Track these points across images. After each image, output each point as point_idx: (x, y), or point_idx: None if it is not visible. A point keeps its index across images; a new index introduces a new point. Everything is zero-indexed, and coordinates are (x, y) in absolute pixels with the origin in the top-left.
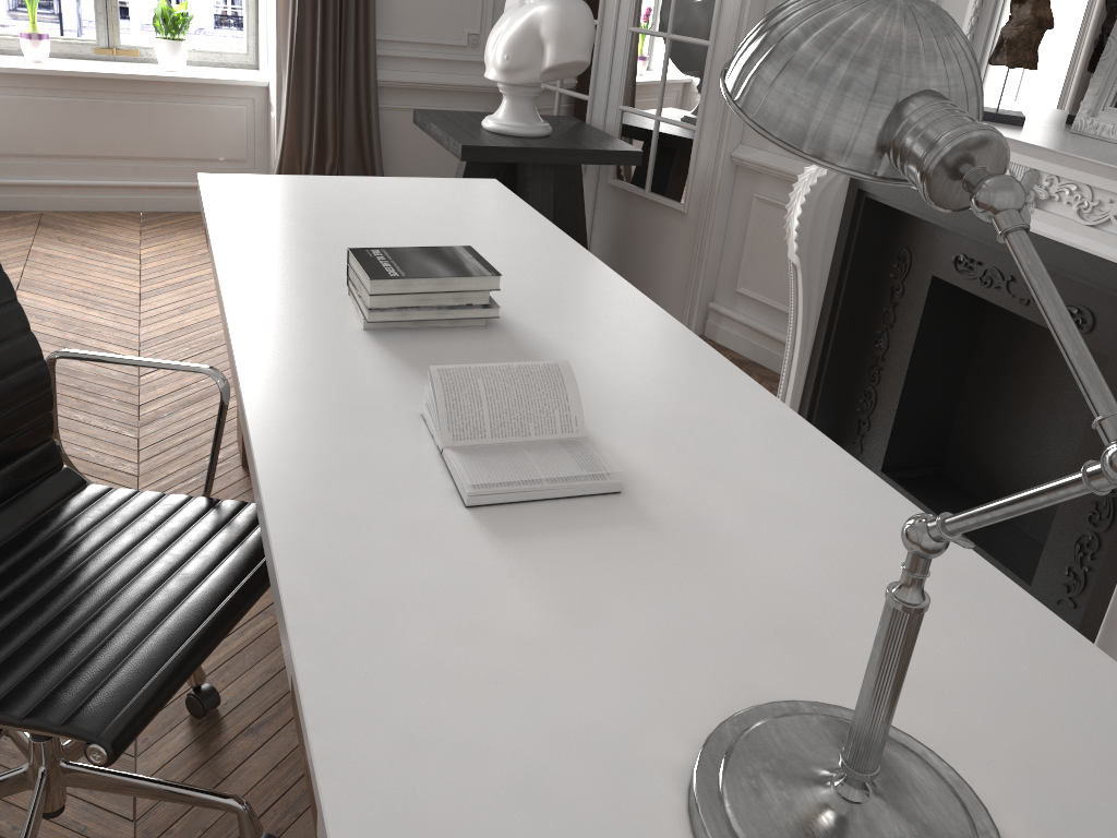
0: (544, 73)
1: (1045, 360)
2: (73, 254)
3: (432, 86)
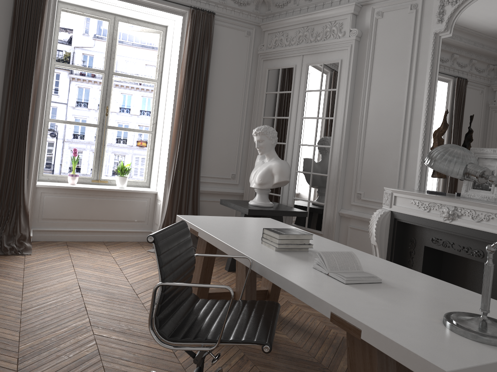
0: (274, 185)
1: (467, 273)
2: (87, 255)
3: (218, 192)
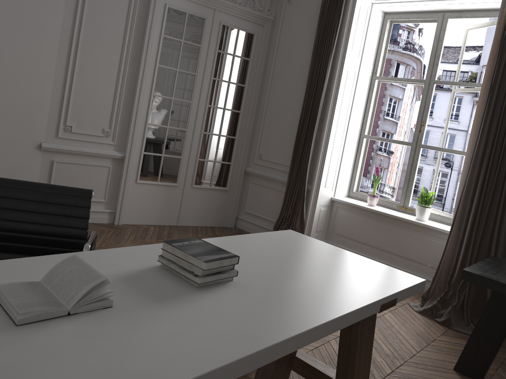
0: None
1: None
2: None
3: None
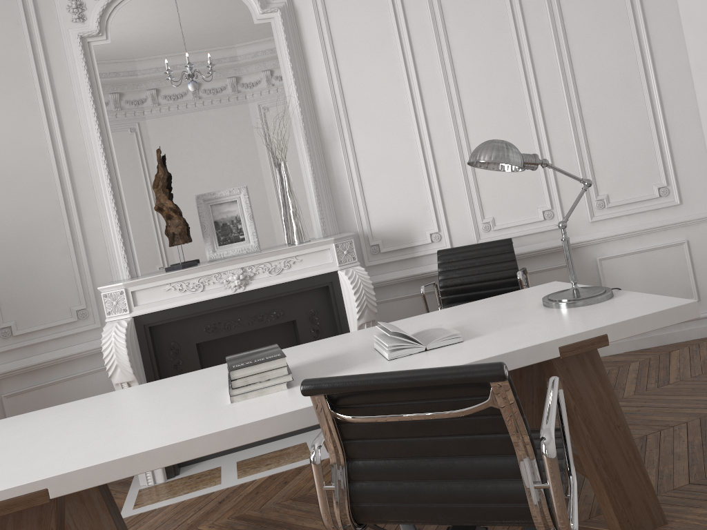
0: None
1: None
2: None
3: None
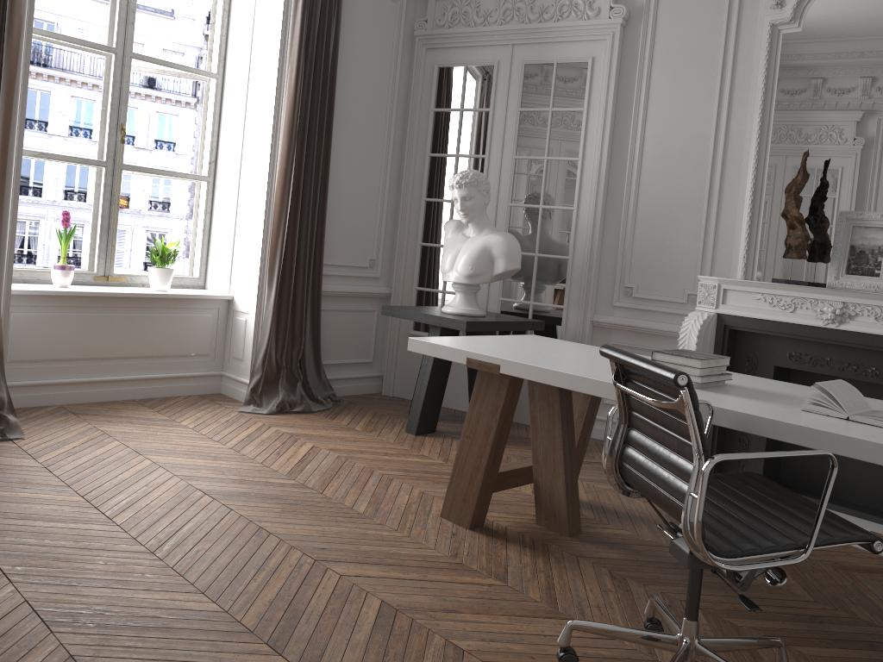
0: (494, 276)
1: None
2: (138, 429)
3: (350, 294)
